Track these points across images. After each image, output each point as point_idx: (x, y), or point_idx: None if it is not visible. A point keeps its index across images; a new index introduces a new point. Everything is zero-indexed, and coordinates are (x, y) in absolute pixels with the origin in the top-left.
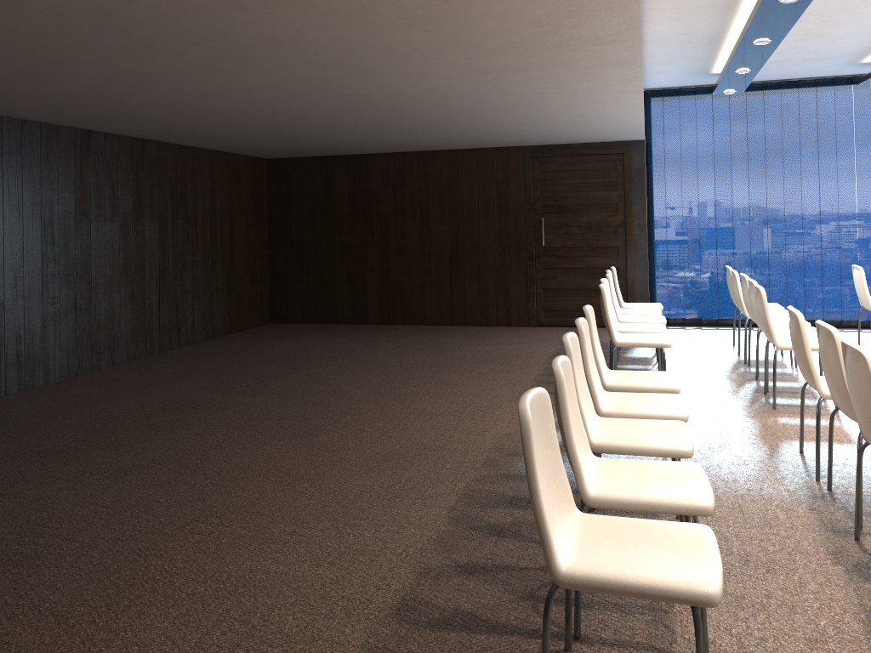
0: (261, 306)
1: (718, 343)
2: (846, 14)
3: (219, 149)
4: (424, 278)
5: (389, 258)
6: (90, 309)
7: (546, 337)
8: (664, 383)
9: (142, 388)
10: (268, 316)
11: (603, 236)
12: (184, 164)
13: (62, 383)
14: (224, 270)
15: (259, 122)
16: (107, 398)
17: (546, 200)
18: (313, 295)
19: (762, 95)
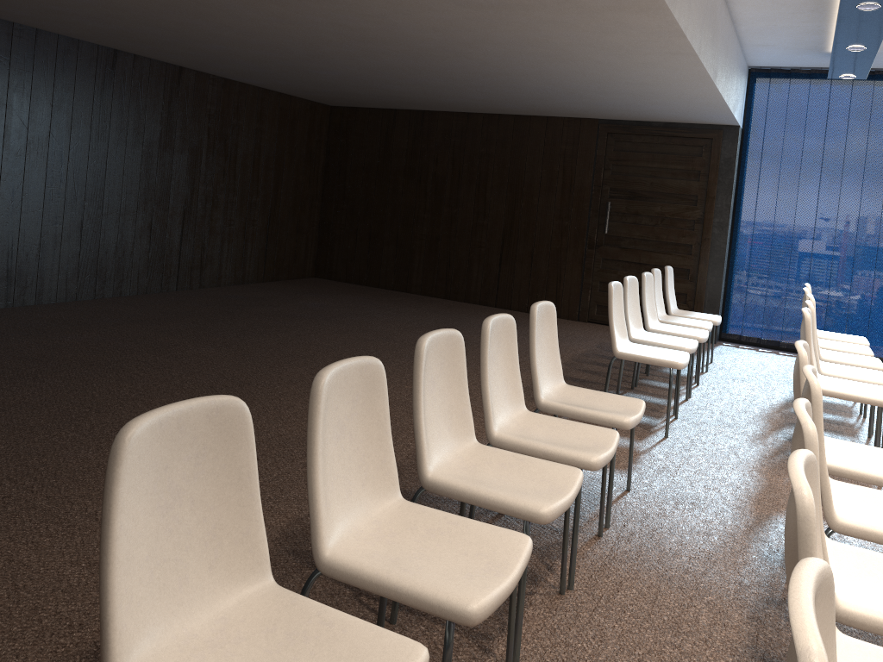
0: (305, 259)
1: (786, 373)
2: None
3: (270, 88)
4: (473, 252)
5: (440, 226)
6: (98, 235)
7: (588, 335)
8: (618, 412)
9: (121, 322)
10: (312, 270)
11: (676, 232)
12: (227, 99)
13: (54, 305)
14: (263, 216)
15: (281, 57)
16: (77, 327)
17: (616, 182)
18: (359, 254)
19: None
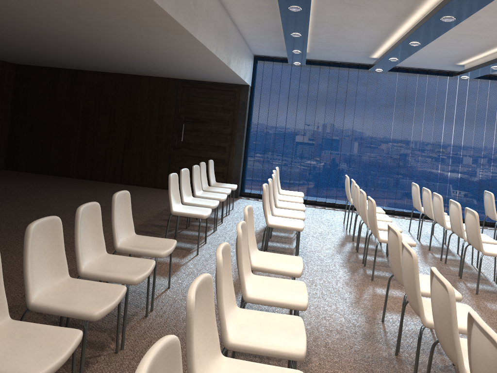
0: None
1: None
2: (348, 26)
3: None
4: (107, 152)
5: (87, 138)
6: None
7: None
8: (160, 248)
9: None
10: (3, 165)
11: (218, 140)
12: None
13: None
14: None
15: None
16: None
17: (187, 113)
18: (35, 155)
19: (319, 68)
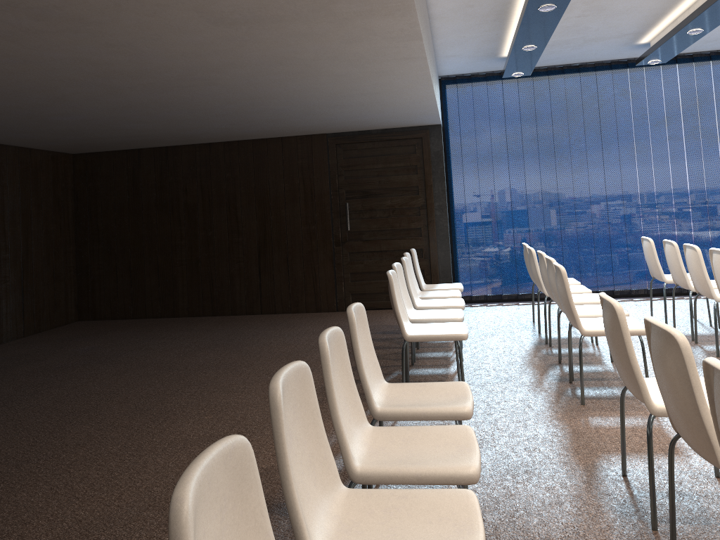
0: (66, 304)
1: (518, 320)
2: None
3: (7, 143)
4: (233, 268)
5: (198, 250)
6: None
7: None
8: (453, 402)
9: None
10: (75, 314)
11: (406, 219)
12: None
13: None
14: (16, 270)
15: (16, 106)
16: None
17: (350, 185)
18: (121, 290)
19: (547, 80)
